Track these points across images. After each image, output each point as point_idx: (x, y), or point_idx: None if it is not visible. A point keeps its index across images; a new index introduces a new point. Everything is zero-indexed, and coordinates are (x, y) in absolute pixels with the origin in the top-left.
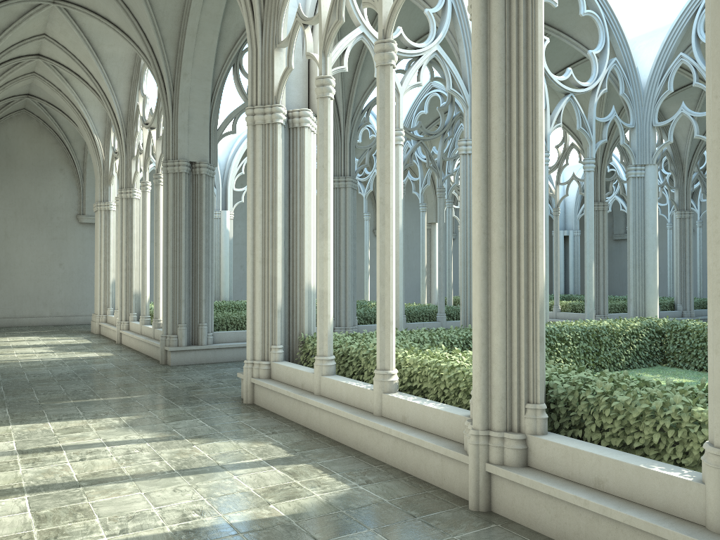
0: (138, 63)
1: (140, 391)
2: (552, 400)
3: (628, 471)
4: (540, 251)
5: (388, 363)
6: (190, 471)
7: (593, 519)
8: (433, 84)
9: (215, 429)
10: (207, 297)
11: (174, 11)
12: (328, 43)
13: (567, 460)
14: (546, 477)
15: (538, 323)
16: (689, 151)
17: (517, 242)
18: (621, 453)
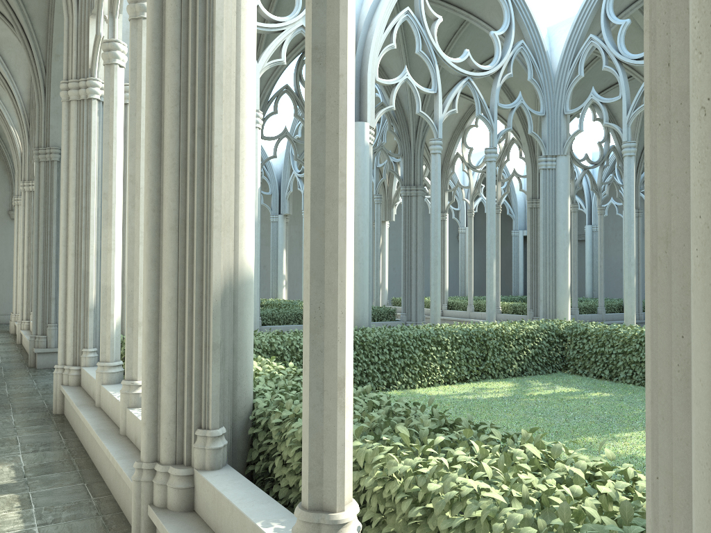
0: None
1: None
2: None
3: (248, 529)
4: (215, 233)
5: (136, 372)
6: None
7: None
8: None
9: None
10: None
11: None
12: (115, 2)
13: (215, 507)
14: (194, 528)
15: (212, 325)
16: (637, 147)
17: (190, 221)
18: (265, 502)
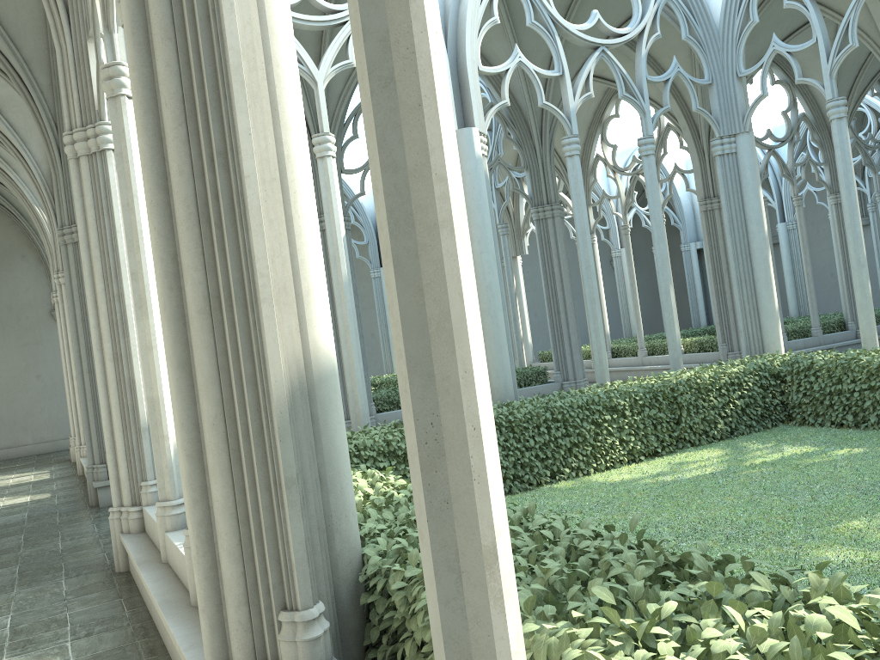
0: None
1: None
2: None
3: None
4: (265, 309)
5: None
6: None
7: None
8: None
9: (9, 635)
10: None
11: (33, 20)
12: (109, 12)
13: None
14: None
15: (280, 451)
16: None
17: (225, 297)
18: None
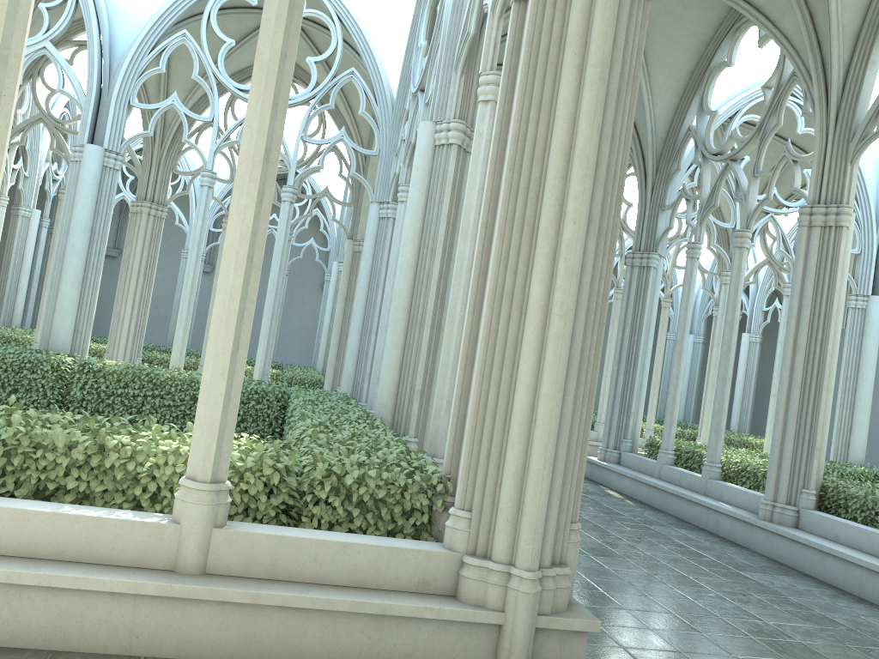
0: None
1: None
2: None
3: None
4: None
5: None
6: None
7: None
8: None
9: None
10: None
11: None
12: None
13: None
14: None
15: None
16: None
17: None
18: None
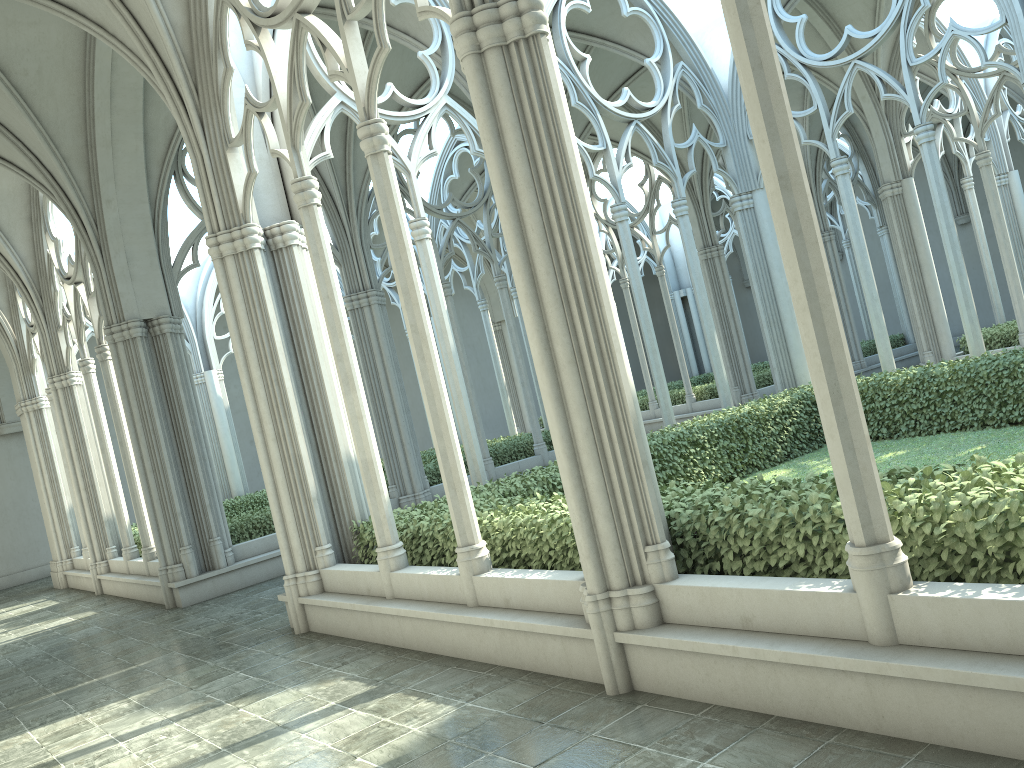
0: (36, 195)
1: (149, 655)
2: (680, 532)
3: (774, 599)
4: (618, 356)
5: (471, 536)
6: (242, 744)
7: (748, 666)
8: (457, 137)
9: (264, 679)
10: (213, 501)
11: (72, 118)
12: (297, 134)
13: (706, 604)
14: (687, 630)
15: (636, 444)
16: (810, 154)
17: (587, 351)
18: (765, 579)
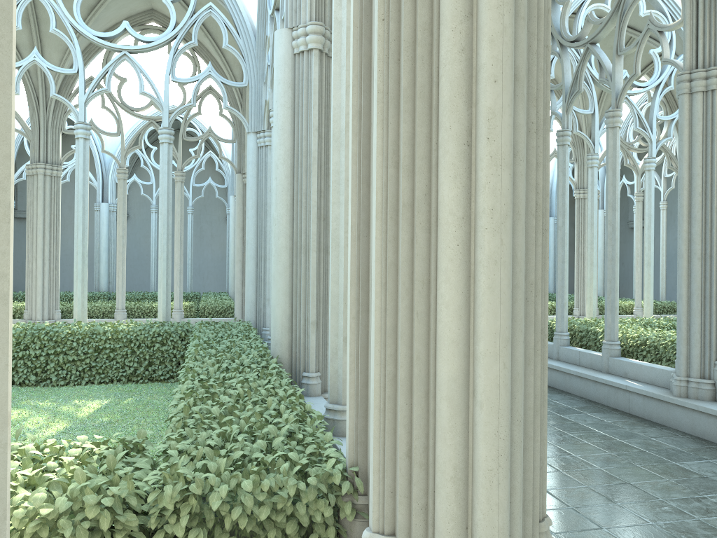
0: None
1: None
2: None
3: None
4: None
5: None
6: None
7: None
8: None
9: None
10: None
11: None
12: None
13: None
14: None
15: None
16: None
17: None
18: None
